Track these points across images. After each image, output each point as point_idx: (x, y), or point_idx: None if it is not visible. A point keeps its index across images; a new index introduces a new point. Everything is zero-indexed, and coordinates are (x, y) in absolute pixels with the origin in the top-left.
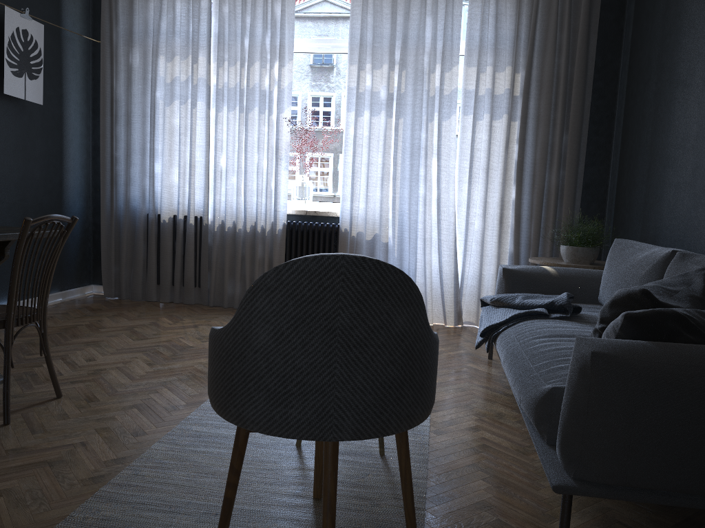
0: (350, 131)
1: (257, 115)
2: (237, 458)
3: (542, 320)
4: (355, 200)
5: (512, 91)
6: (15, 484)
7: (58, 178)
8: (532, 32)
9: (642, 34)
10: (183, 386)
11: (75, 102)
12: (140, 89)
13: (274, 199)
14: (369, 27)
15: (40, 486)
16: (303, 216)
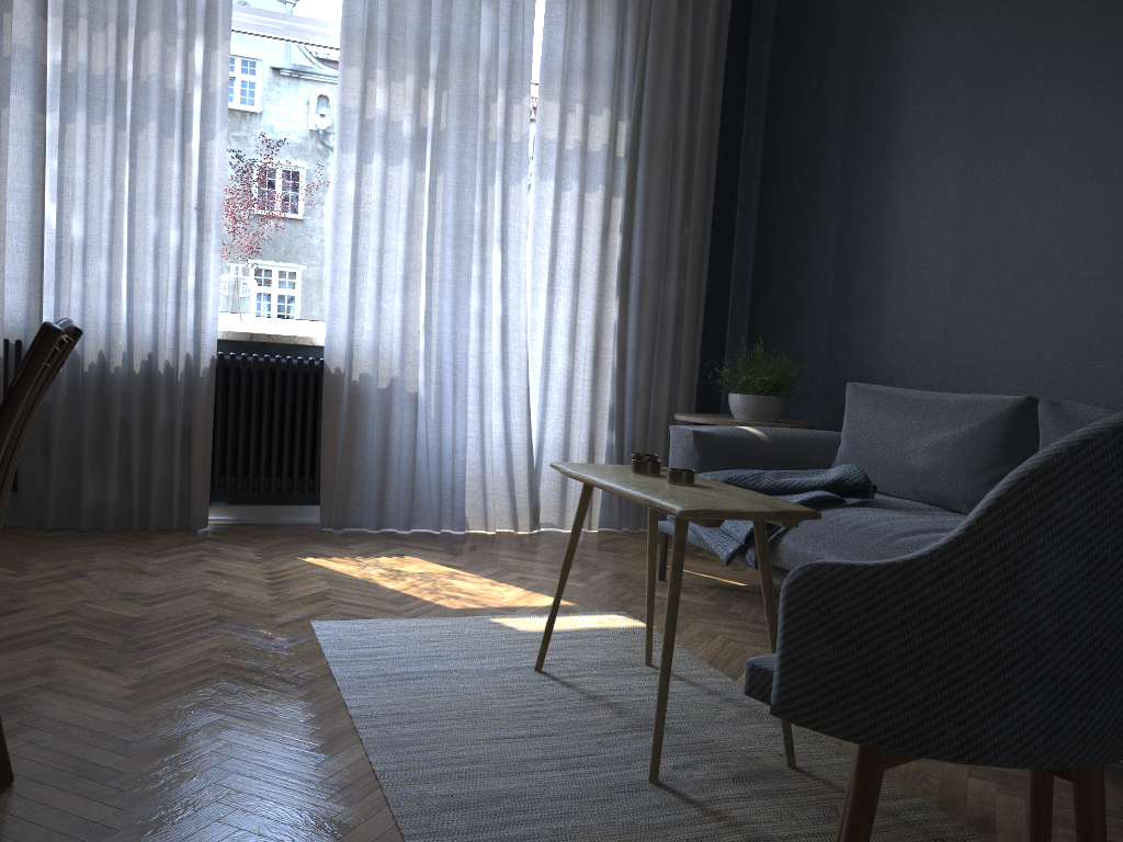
0: (346, 188)
1: (153, 139)
2: (869, 832)
3: (846, 510)
4: (359, 315)
5: (614, 148)
6: None
7: None
8: (642, 60)
9: (796, 86)
10: (259, 706)
11: None
12: None
13: (195, 309)
14: (381, 4)
15: None
16: (241, 343)
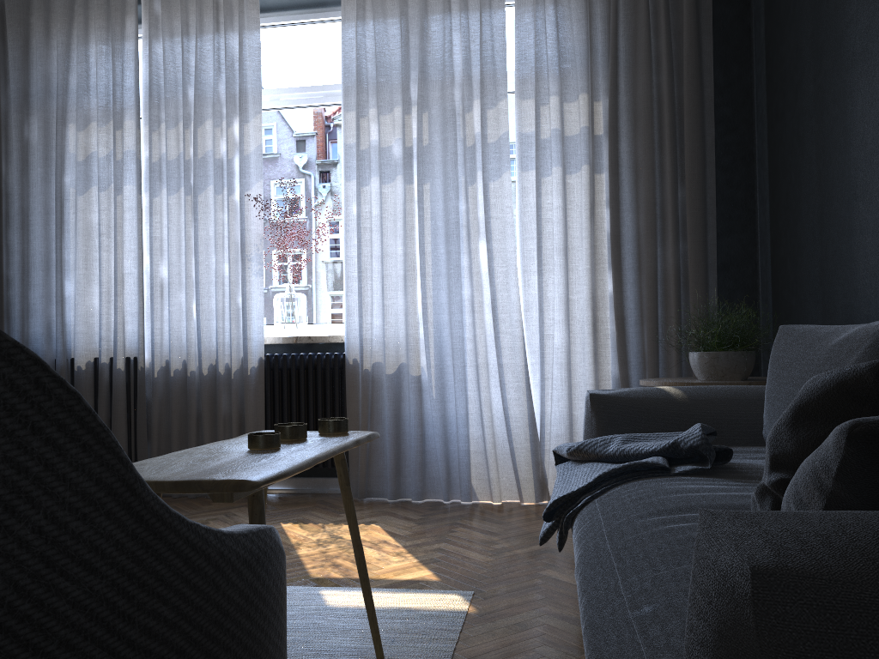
0: (351, 210)
1: (212, 198)
2: None
3: (658, 480)
4: (366, 313)
5: (592, 128)
6: None
7: None
8: (613, 40)
9: (780, 20)
10: None
11: None
12: (40, 174)
13: (242, 322)
14: (370, 56)
15: None
16: (293, 345)
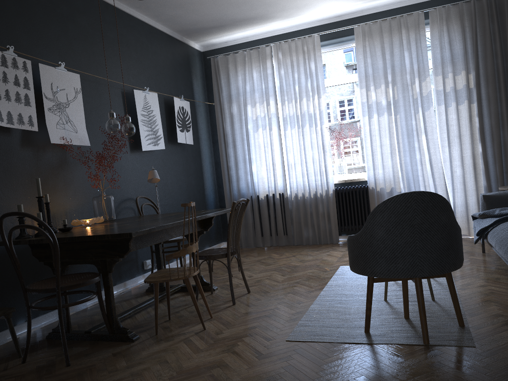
0: (366, 128)
1: (308, 128)
2: (370, 295)
3: None
4: (376, 168)
5: (468, 85)
6: (258, 323)
7: (201, 183)
8: (475, 47)
9: None
10: (307, 282)
11: (204, 139)
12: (239, 126)
13: (325, 176)
14: (369, 65)
15: (270, 323)
16: (343, 183)
